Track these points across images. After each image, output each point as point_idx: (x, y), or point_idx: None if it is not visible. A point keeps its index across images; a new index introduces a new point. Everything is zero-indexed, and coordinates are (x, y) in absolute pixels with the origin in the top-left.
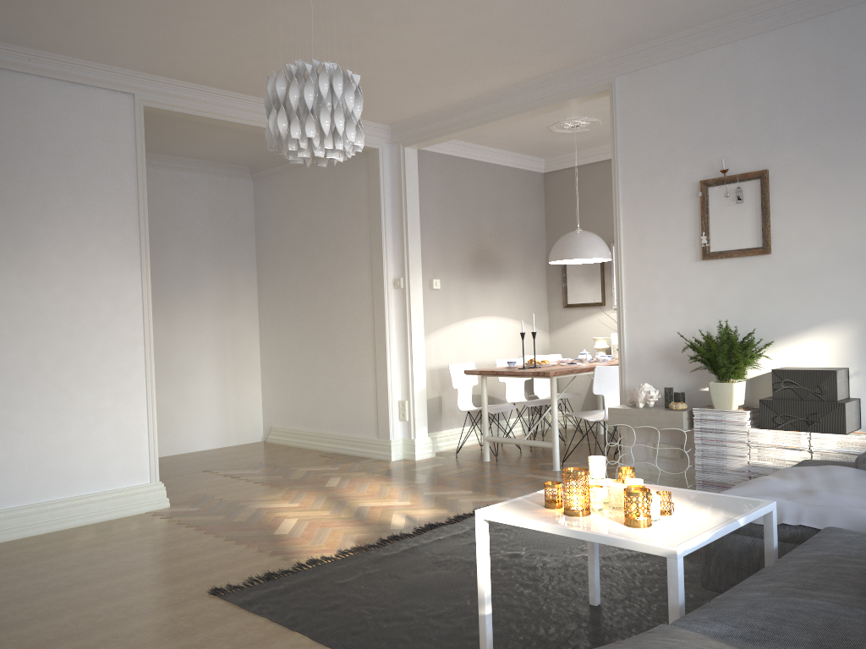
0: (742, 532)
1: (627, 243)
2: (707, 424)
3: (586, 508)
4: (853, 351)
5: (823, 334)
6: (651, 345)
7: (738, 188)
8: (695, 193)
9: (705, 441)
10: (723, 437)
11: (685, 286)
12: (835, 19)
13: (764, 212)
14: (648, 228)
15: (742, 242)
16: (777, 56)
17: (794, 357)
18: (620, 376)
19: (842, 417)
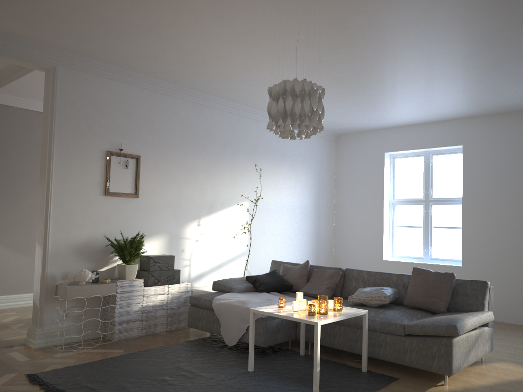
0: (275, 318)
1: (57, 176)
2: (124, 288)
3: (319, 311)
4: (166, 246)
5: (156, 239)
6: (68, 244)
7: (128, 161)
8: (103, 157)
9: (122, 298)
10: (132, 294)
11: (93, 209)
12: (169, 99)
13: (138, 176)
14: (72, 169)
15: (125, 189)
16: (147, 102)
17: (144, 250)
18: (42, 266)
19: (179, 276)
